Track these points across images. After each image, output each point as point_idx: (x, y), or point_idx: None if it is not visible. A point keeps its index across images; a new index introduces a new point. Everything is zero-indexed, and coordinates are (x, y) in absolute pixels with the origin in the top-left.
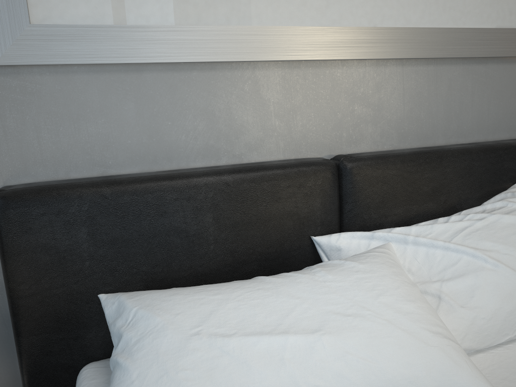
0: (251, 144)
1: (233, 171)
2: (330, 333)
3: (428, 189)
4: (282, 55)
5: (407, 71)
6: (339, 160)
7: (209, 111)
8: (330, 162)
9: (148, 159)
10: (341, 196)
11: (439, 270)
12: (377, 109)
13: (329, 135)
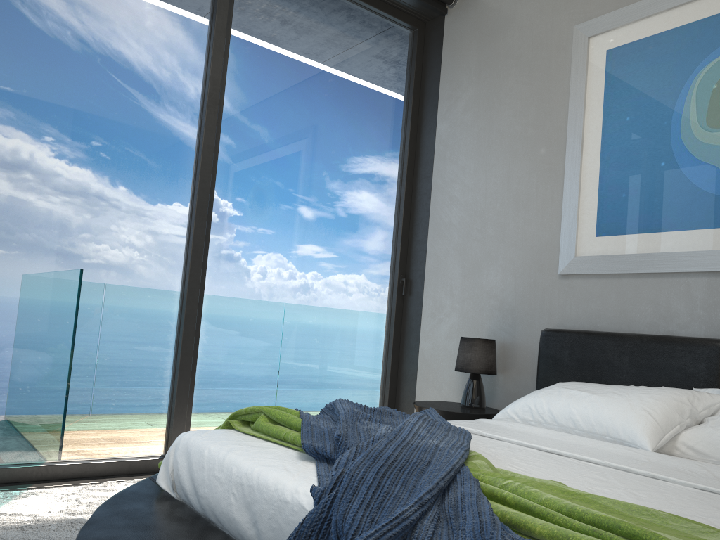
0: (681, 324)
1: (649, 335)
2: (598, 395)
3: None
4: (704, 268)
5: None
6: None
7: (655, 301)
8: None
9: (617, 326)
10: None
11: None
12: None
13: None
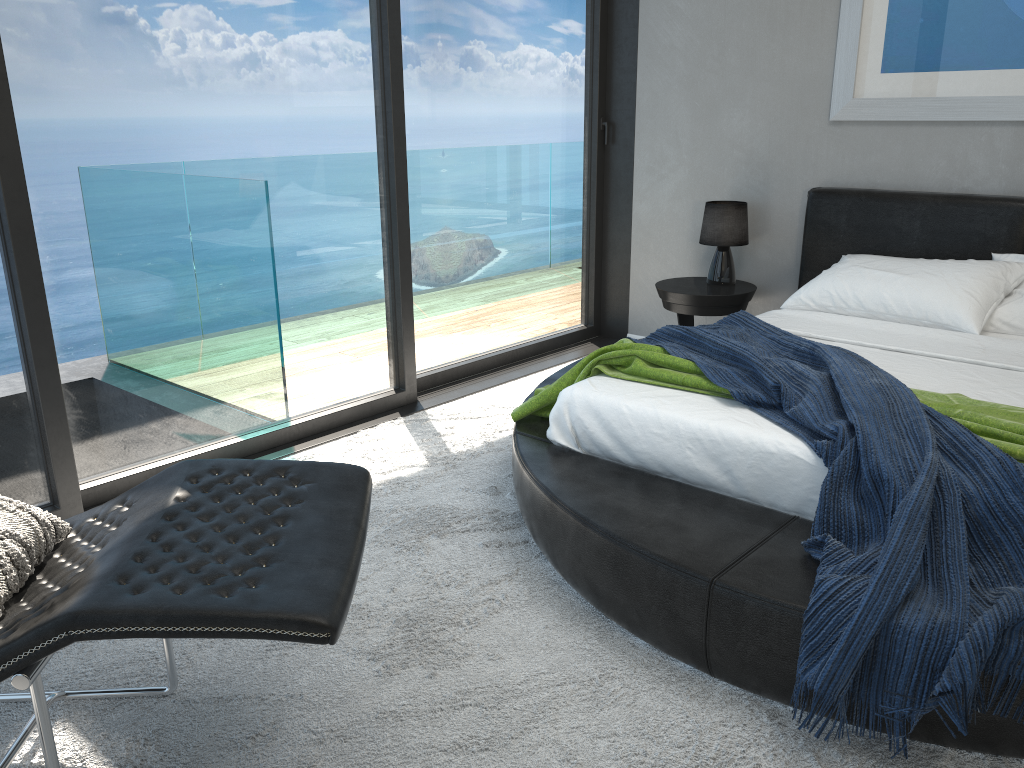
0: (978, 181)
1: (945, 196)
2: (909, 276)
3: None
4: (1013, 117)
5: None
6: None
7: (950, 154)
8: None
9: (901, 183)
10: None
11: None
12: None
13: None
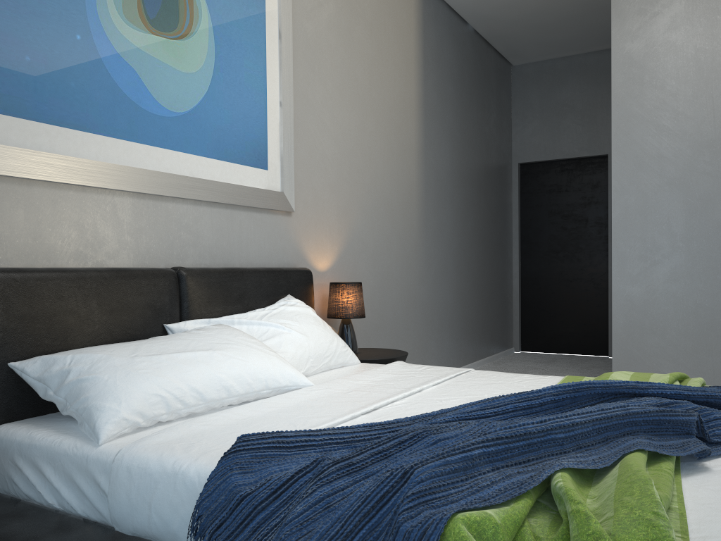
0: (110, 253)
1: (107, 269)
2: (219, 350)
3: (237, 294)
4: (135, 188)
5: (214, 211)
6: (177, 269)
7: (81, 223)
8: (172, 270)
9: (32, 258)
10: (180, 296)
11: (258, 336)
12: (196, 236)
13: (165, 252)
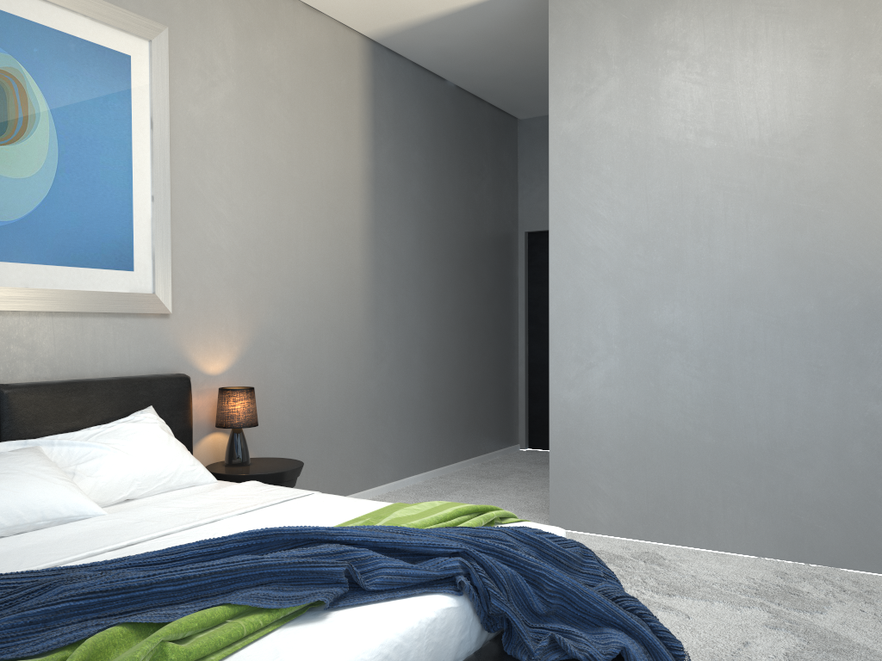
0: None
1: None
2: None
3: (75, 410)
4: None
5: (57, 321)
6: None
7: None
8: None
9: None
10: None
11: (76, 459)
12: (31, 348)
13: None
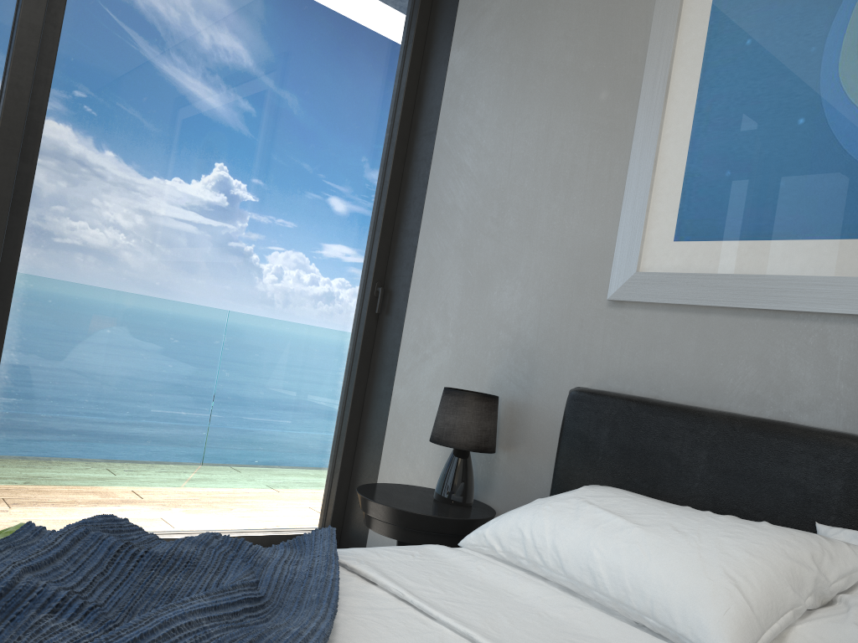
0: (803, 404)
1: (747, 418)
2: (644, 529)
3: None
4: (856, 308)
5: None
6: None
7: (763, 359)
8: None
9: (694, 394)
10: None
11: None
12: None
13: None
